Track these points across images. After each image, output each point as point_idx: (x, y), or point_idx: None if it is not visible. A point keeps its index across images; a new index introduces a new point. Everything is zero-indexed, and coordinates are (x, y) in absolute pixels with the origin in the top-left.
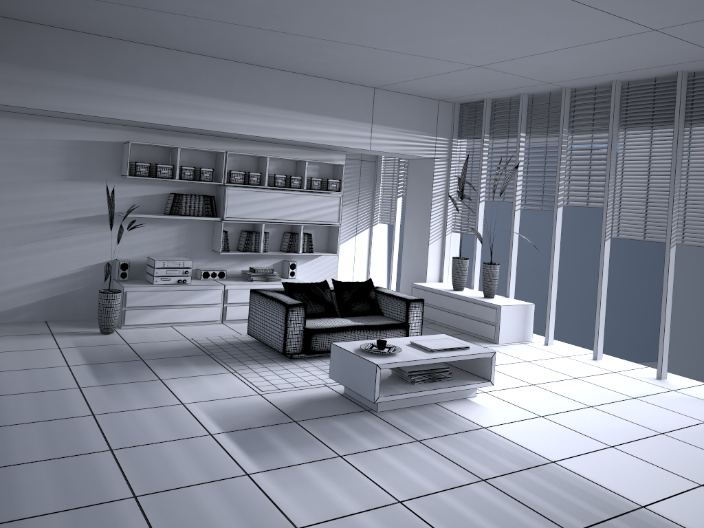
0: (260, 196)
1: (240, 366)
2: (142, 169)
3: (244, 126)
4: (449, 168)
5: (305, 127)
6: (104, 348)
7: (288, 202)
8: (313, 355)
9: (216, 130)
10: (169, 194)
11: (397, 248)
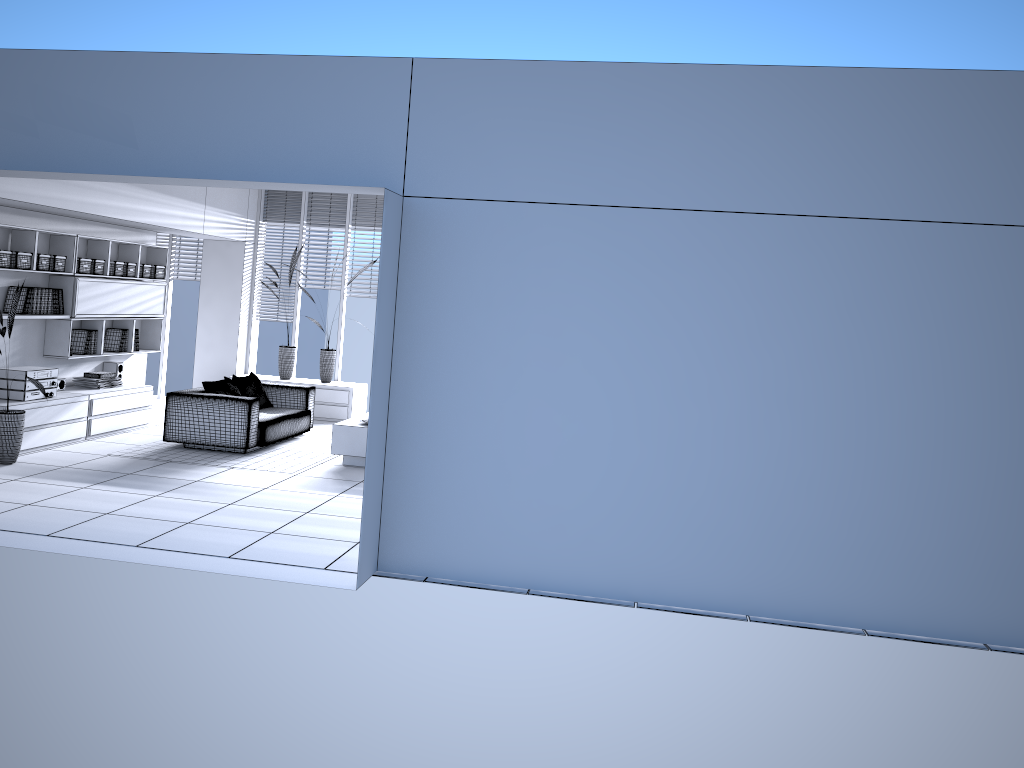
0: (104, 288)
1: (225, 464)
2: (5, 258)
3: (113, 207)
4: (255, 252)
5: (159, 209)
6: (57, 473)
7: (126, 293)
8: (257, 448)
9: (92, 212)
10: (6, 287)
11: (167, 340)
